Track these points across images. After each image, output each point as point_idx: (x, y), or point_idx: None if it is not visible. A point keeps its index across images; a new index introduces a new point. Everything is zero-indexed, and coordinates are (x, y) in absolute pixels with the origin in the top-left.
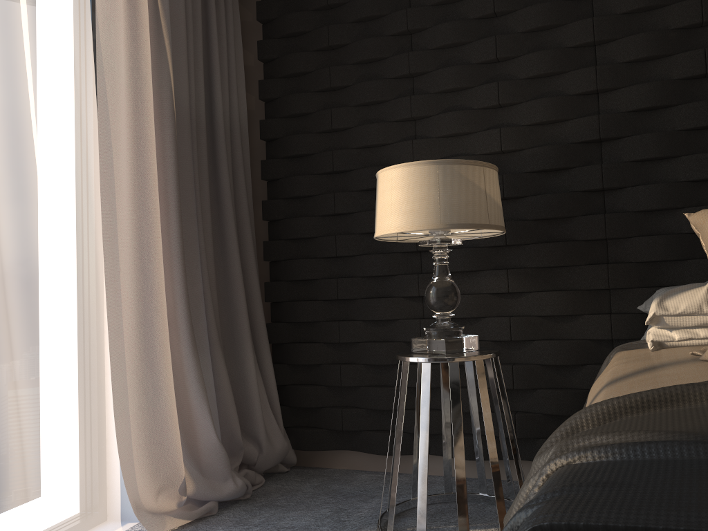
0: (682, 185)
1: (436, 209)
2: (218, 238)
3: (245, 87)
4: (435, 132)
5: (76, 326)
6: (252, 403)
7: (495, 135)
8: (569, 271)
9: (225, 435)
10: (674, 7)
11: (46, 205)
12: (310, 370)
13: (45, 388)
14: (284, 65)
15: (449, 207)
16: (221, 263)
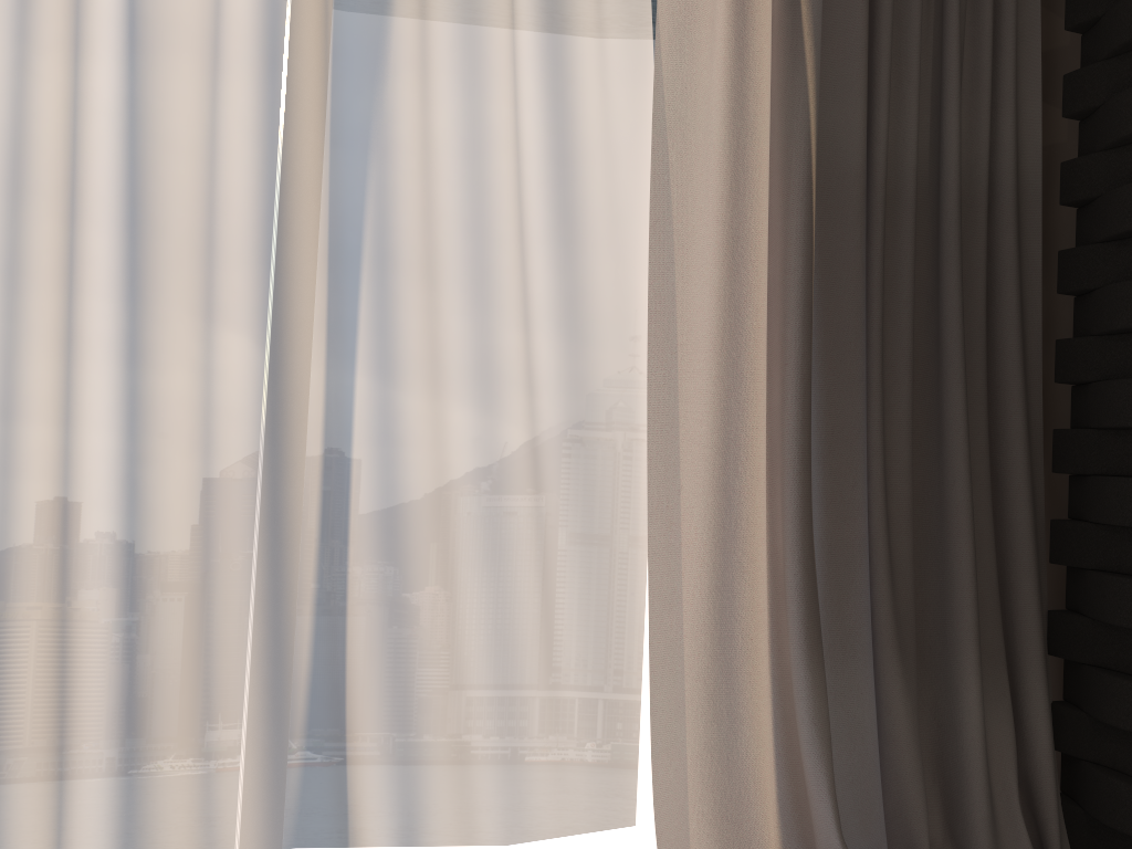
0: None
1: None
2: (935, 424)
3: (1040, 97)
4: None
5: (591, 583)
6: (966, 786)
7: None
8: None
9: (899, 838)
10: None
11: (549, 374)
12: None
13: (512, 687)
14: (1114, 26)
15: None
16: (936, 476)
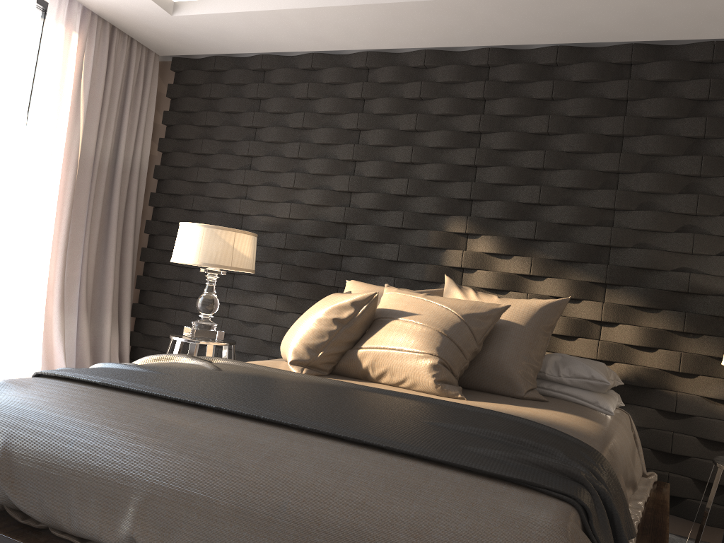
0: (382, 261)
1: (197, 252)
2: (104, 242)
3: (151, 140)
4: (256, 197)
5: None
6: (103, 352)
7: (287, 207)
8: (313, 303)
9: None
10: (399, 148)
11: None
12: (155, 340)
13: None
14: (177, 131)
15: (205, 253)
16: (103, 258)
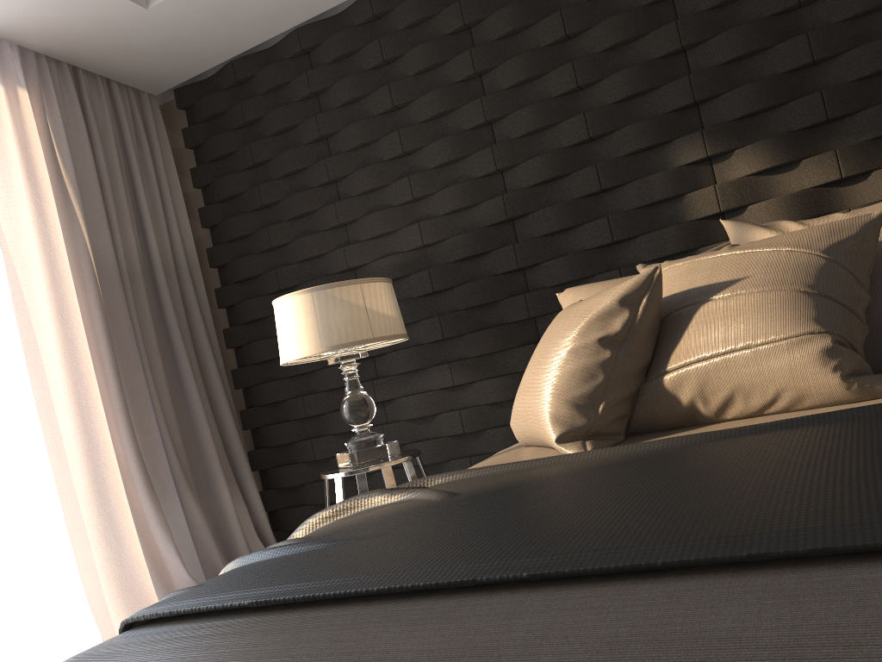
0: (589, 253)
1: (316, 334)
2: (177, 379)
3: (188, 217)
4: (363, 235)
5: (24, 497)
6: (233, 535)
7: (415, 230)
8: (506, 355)
9: (209, 571)
10: (552, 74)
11: None
12: (297, 492)
13: None
14: (218, 189)
15: (328, 330)
16: (183, 403)
